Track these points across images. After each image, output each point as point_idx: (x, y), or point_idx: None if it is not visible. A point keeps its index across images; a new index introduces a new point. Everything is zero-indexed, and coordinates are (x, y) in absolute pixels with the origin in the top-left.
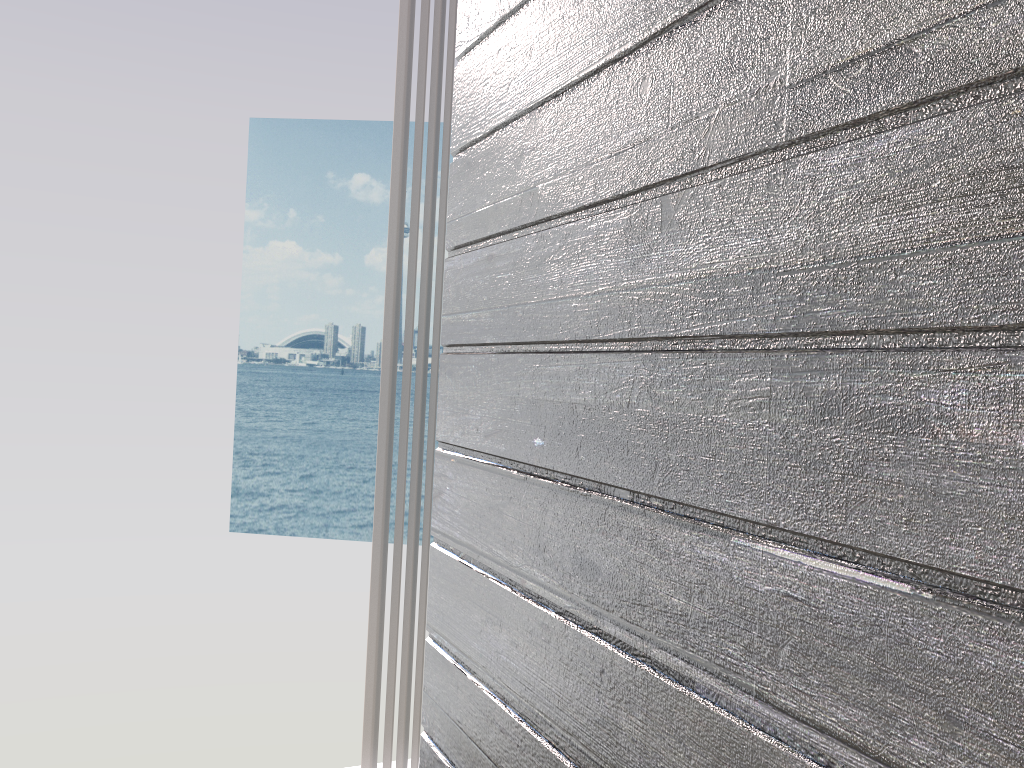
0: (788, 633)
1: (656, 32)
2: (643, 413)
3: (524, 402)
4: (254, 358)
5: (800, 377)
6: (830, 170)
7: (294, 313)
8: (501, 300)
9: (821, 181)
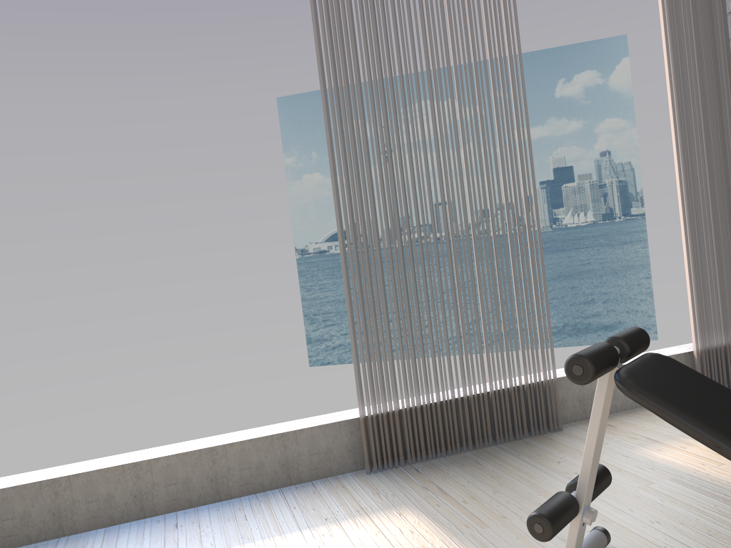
0: None
1: None
2: None
3: None
4: (306, 253)
5: None
6: None
7: (326, 219)
8: None
9: None
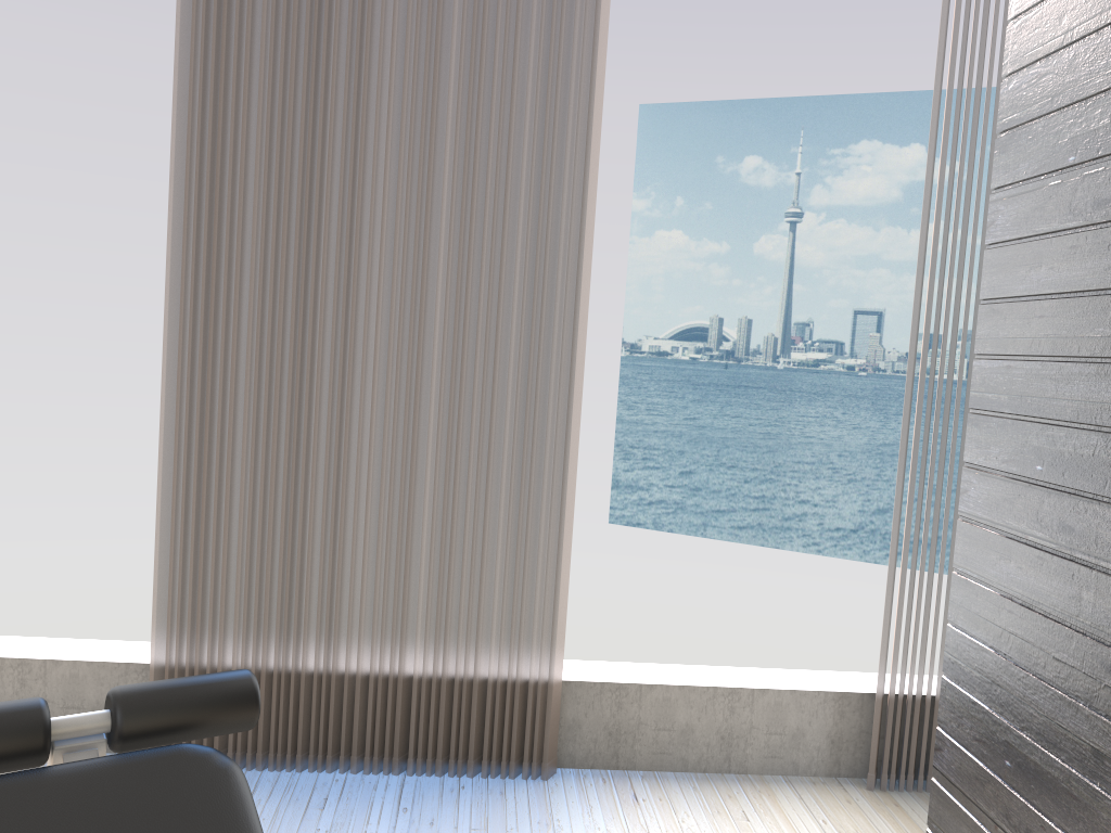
0: None
1: None
2: (1100, 459)
3: (1030, 447)
4: (637, 350)
5: None
6: None
7: (678, 305)
8: (1015, 391)
9: None
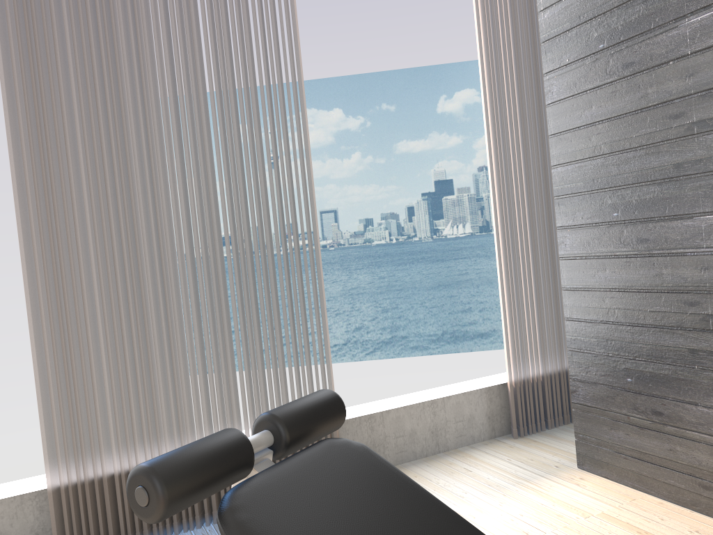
0: (712, 232)
1: (649, 106)
2: (659, 197)
3: (606, 205)
4: None
5: (707, 180)
6: (709, 139)
7: None
8: (588, 178)
9: (707, 141)
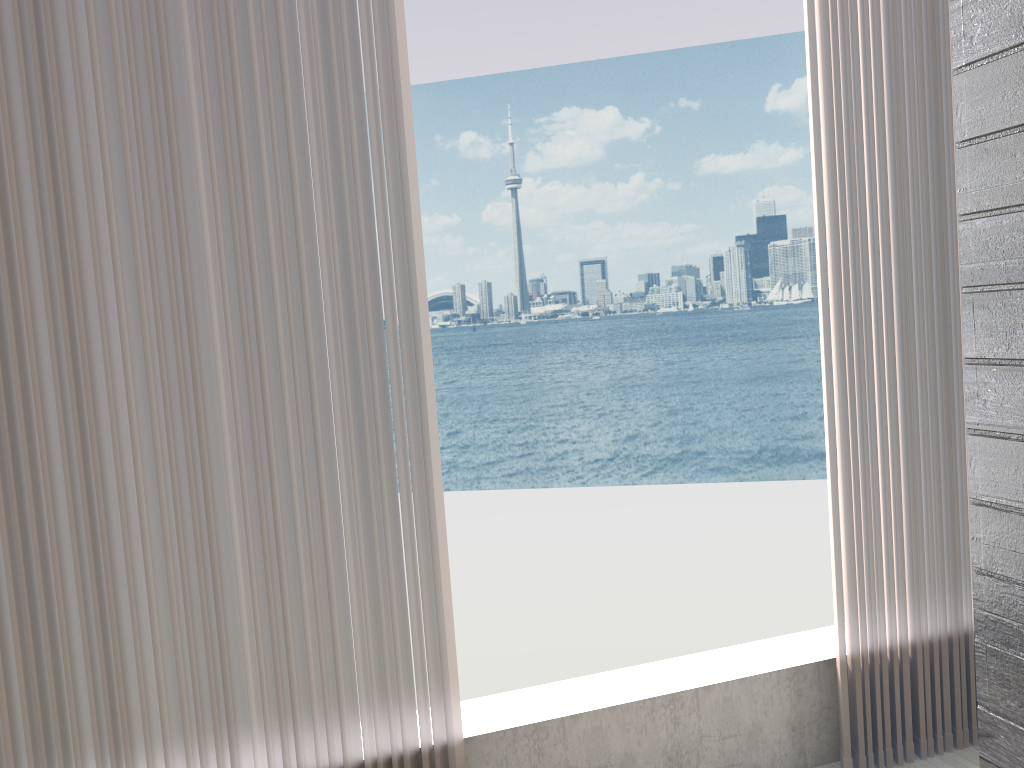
0: None
1: None
2: None
3: None
4: None
5: None
6: None
7: None
8: None
9: None
